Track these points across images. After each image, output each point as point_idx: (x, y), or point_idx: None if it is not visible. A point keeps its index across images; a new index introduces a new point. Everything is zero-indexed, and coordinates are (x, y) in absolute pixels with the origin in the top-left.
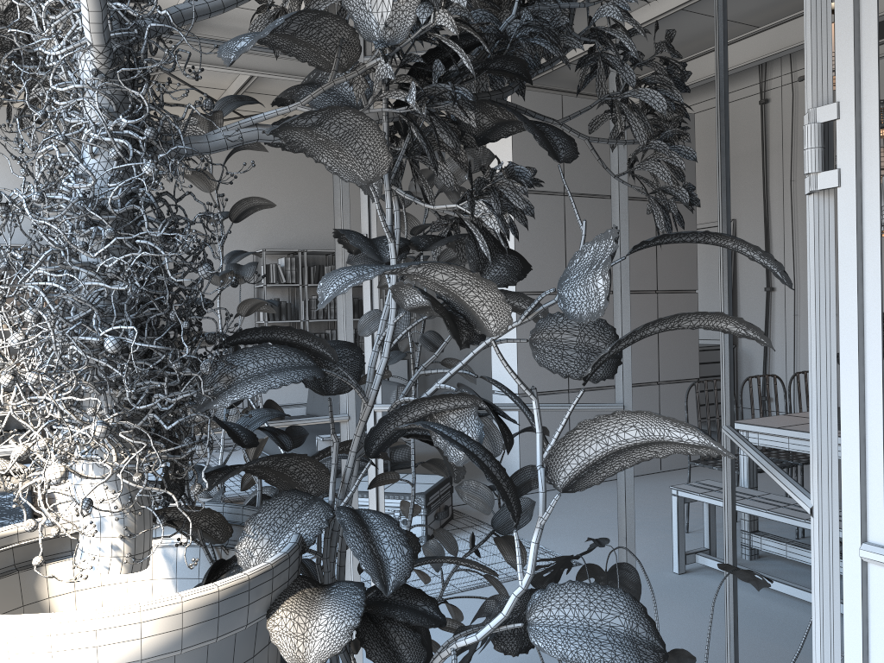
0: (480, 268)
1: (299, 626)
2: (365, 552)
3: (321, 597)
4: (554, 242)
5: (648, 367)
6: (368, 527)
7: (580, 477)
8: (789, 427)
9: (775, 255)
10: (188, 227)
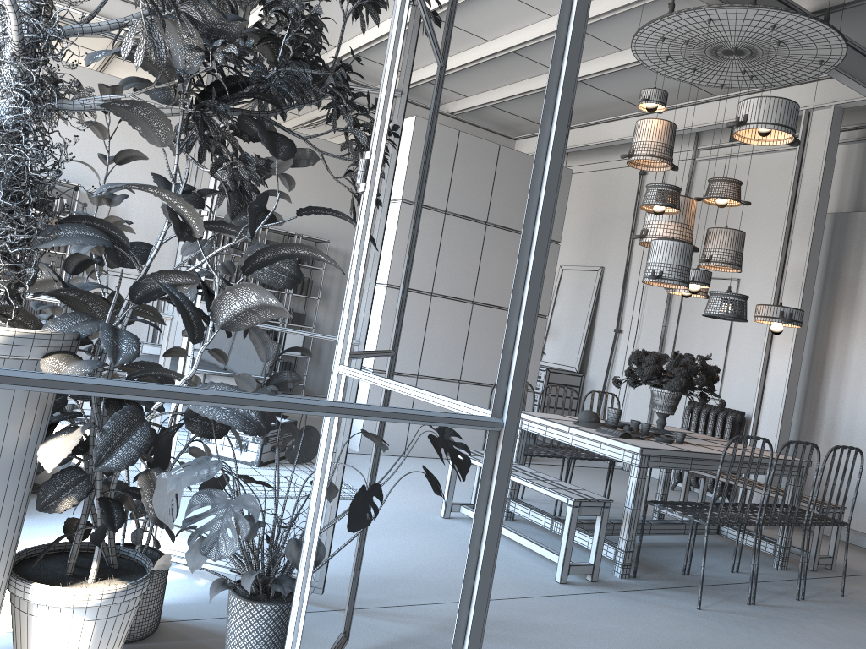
0: (234, 213)
1: (59, 365)
2: (109, 342)
3: (78, 360)
4: (429, 250)
5: (492, 371)
6: (118, 335)
7: (232, 323)
8: (549, 419)
9: (628, 303)
10: (49, 148)
